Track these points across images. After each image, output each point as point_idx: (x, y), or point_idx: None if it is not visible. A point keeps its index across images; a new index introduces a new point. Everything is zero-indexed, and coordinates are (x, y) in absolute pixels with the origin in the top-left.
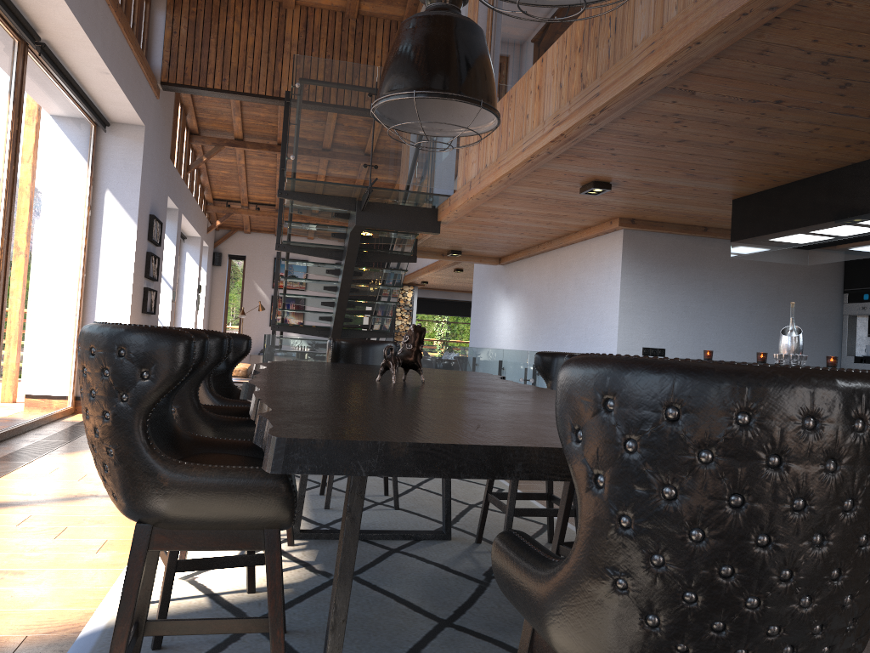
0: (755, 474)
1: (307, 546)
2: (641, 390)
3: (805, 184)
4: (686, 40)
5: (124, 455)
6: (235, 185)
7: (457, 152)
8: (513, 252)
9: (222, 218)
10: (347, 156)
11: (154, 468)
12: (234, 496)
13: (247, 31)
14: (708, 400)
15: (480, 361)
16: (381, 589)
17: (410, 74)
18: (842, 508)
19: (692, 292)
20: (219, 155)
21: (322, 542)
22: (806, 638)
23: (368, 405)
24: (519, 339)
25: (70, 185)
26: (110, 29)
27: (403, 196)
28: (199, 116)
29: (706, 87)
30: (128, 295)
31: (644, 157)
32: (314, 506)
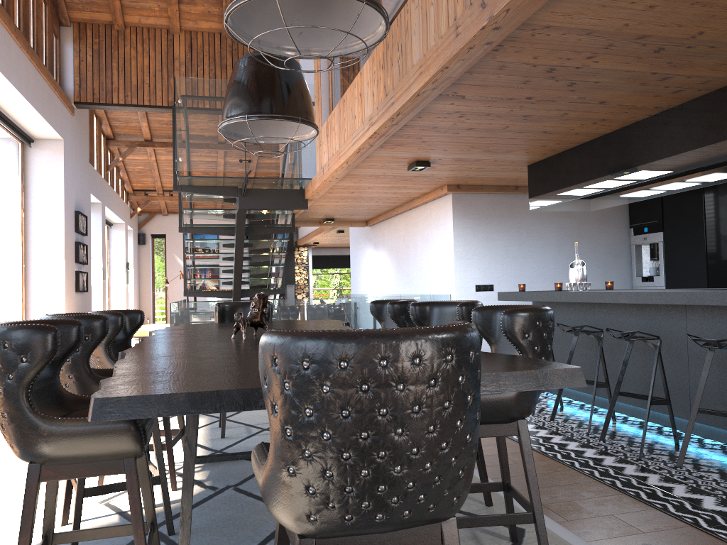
0: (354, 396)
1: (202, 468)
2: (289, 352)
3: (575, 151)
4: (439, 66)
5: (14, 417)
6: (150, 177)
7: (314, 144)
8: (376, 216)
9: (142, 205)
10: (225, 154)
11: (36, 424)
12: (97, 438)
13: (142, 55)
14: (323, 355)
15: (347, 308)
16: (254, 495)
17: (243, 102)
18: (411, 411)
19: (510, 238)
20: (133, 154)
21: (214, 464)
22: (405, 491)
23: (194, 364)
24: (386, 285)
25: (3, 194)
26: (24, 66)
27: (274, 182)
28: (112, 124)
29: (471, 92)
30: (62, 279)
31: (447, 142)
32: (213, 436)
